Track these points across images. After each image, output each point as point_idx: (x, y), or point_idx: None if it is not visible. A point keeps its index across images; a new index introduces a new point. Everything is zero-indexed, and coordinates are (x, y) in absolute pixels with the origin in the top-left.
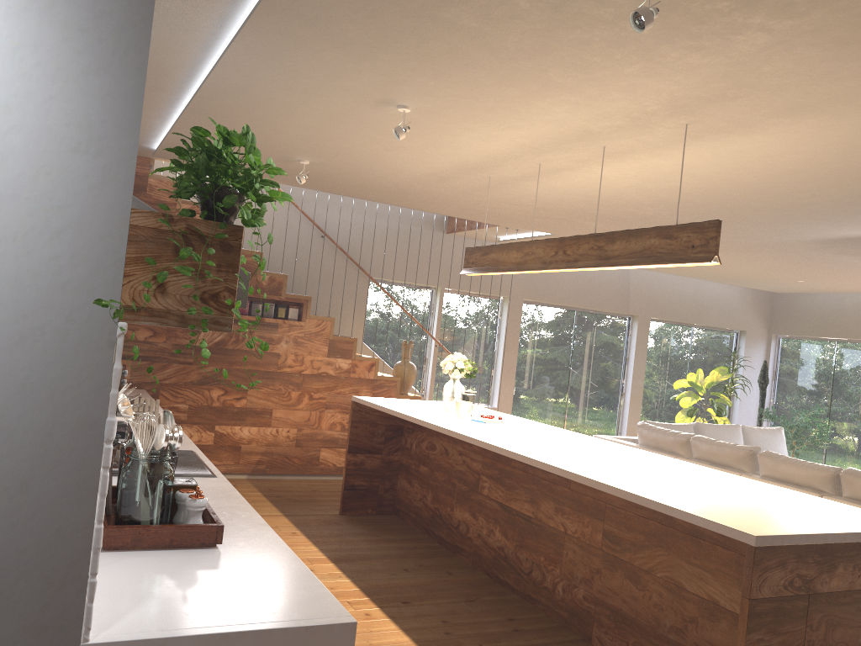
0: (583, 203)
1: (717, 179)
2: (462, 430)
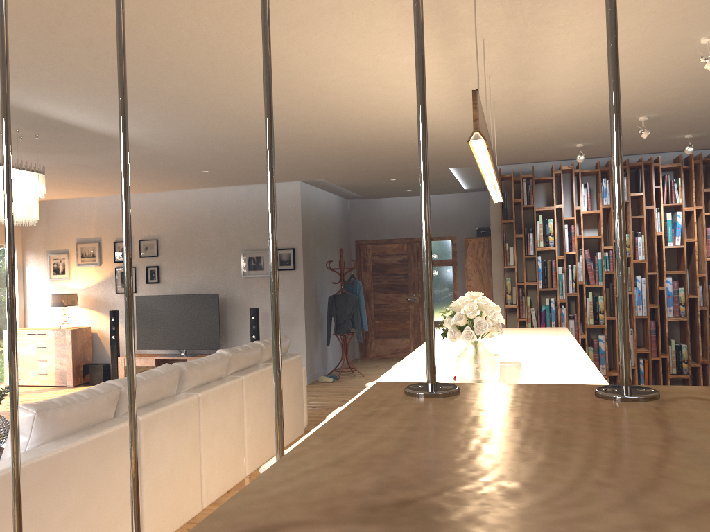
0: (250, 6)
1: (340, 91)
2: (578, 367)
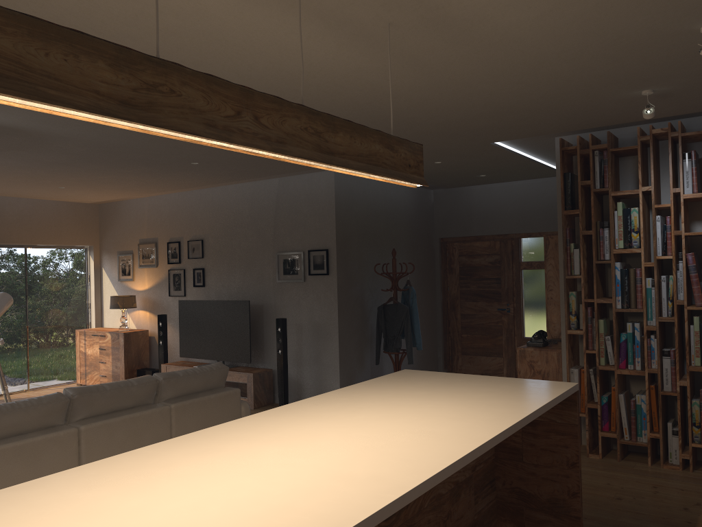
0: None
1: (127, 30)
2: None
